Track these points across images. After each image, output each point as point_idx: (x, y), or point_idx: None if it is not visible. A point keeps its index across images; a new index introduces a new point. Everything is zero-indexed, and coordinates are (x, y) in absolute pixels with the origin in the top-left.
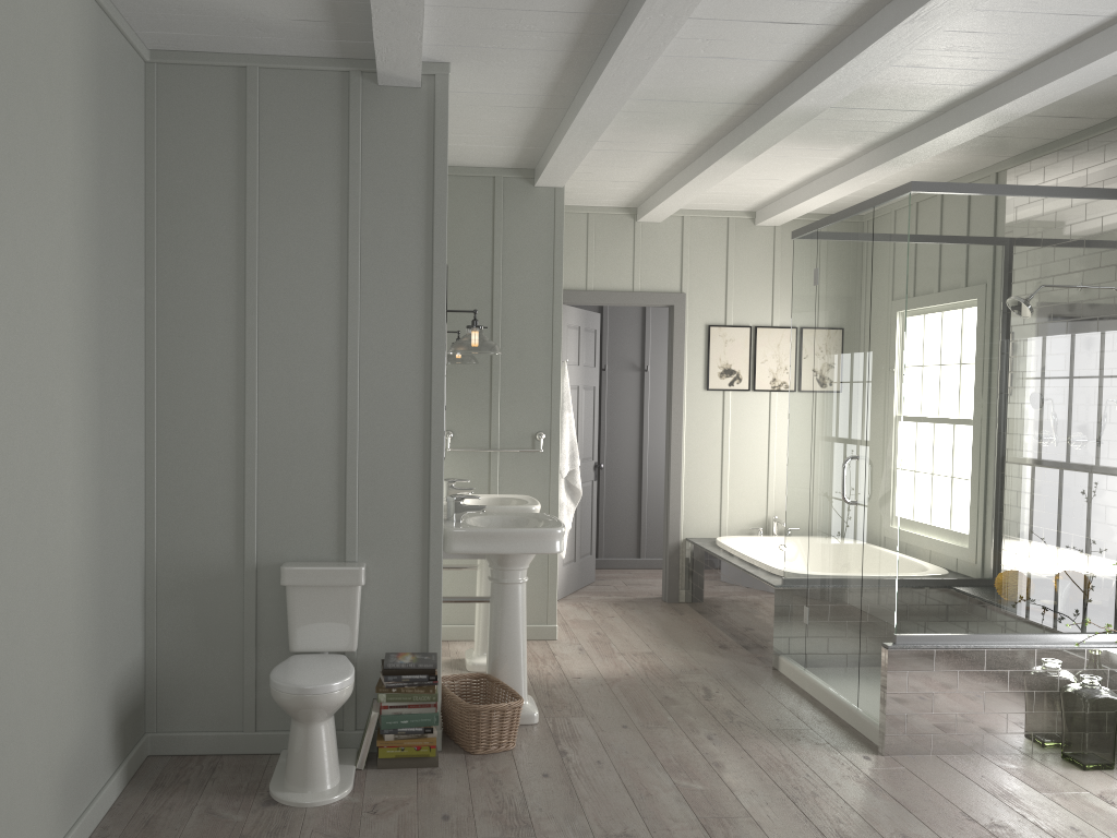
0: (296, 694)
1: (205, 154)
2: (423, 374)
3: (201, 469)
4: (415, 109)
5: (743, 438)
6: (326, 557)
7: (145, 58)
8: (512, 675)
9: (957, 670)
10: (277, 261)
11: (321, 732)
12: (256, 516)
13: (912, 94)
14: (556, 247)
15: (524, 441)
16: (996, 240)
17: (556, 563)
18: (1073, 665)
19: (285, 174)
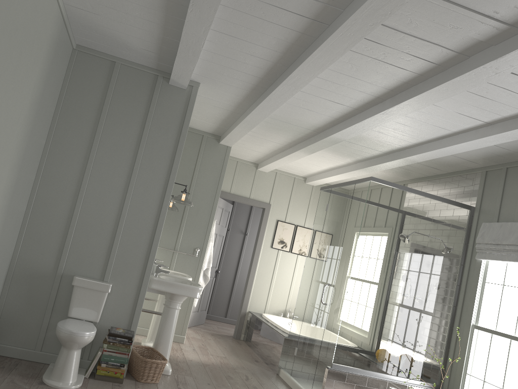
0: (68, 334)
1: (88, 92)
2: (158, 206)
3: (48, 225)
4: (181, 97)
5: (282, 272)
6: (95, 277)
7: (73, 47)
8: (163, 350)
9: (354, 384)
10: (107, 143)
11: (74, 355)
12: (68, 251)
13: (377, 143)
14: (222, 170)
15: (189, 250)
16: (399, 207)
17: (191, 308)
18: None
19: (120, 109)
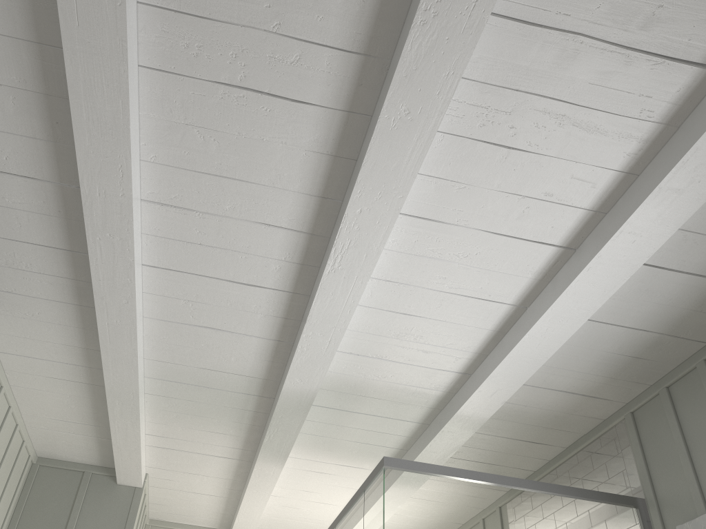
0: None
1: None
2: None
3: None
4: None
5: None
6: None
7: None
8: None
9: None
10: None
11: None
12: None
13: (392, 396)
14: None
15: None
16: (470, 523)
17: None
18: None
19: None
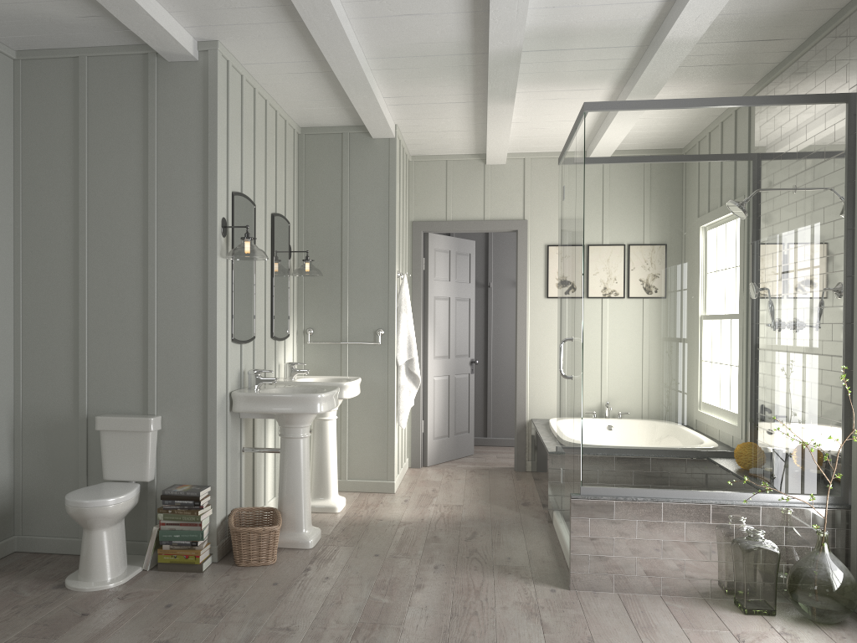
0: (73, 506)
1: (53, 121)
2: (202, 274)
3: (50, 346)
4: (194, 77)
5: None
6: (135, 411)
7: (11, 56)
8: (293, 510)
9: (635, 519)
10: (100, 194)
11: (99, 537)
12: (87, 380)
13: (601, 31)
14: (391, 184)
15: (367, 336)
16: (665, 147)
17: (394, 432)
18: (749, 520)
19: (105, 131)
